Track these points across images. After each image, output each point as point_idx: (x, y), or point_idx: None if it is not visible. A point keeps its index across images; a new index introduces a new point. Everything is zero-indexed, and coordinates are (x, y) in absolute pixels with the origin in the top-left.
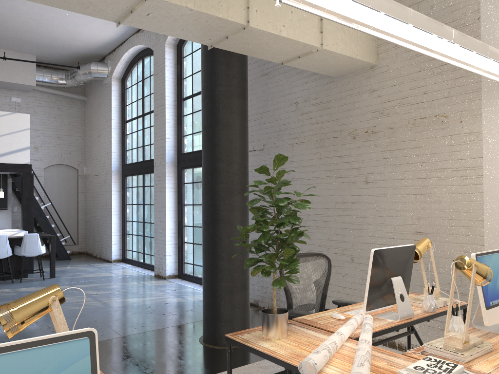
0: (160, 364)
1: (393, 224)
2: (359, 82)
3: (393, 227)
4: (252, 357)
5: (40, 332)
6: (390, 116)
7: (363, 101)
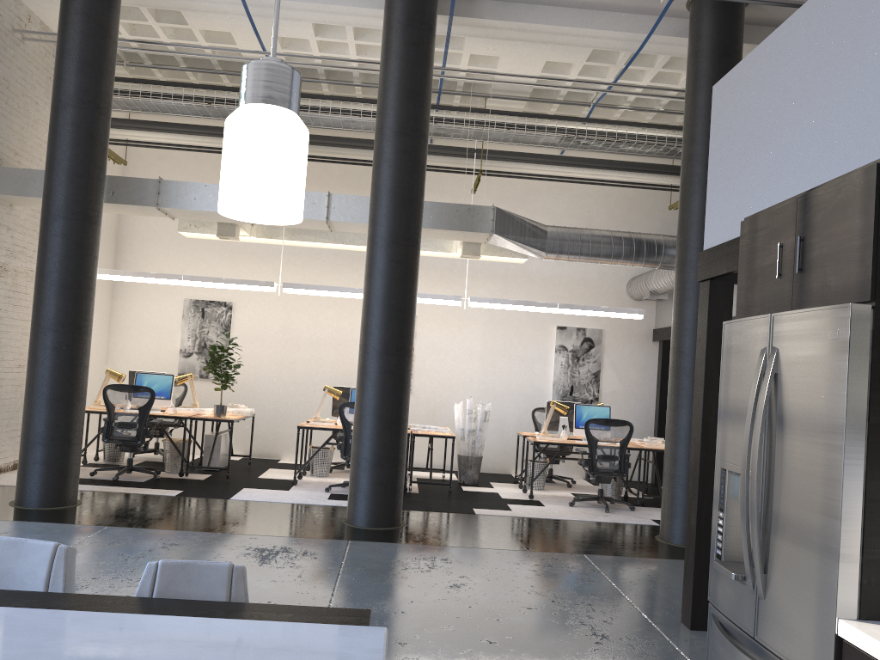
0: (152, 504)
1: (8, 359)
2: (2, 213)
3: (7, 362)
4: (87, 492)
5: (164, 553)
6: (17, 259)
7: (2, 234)
